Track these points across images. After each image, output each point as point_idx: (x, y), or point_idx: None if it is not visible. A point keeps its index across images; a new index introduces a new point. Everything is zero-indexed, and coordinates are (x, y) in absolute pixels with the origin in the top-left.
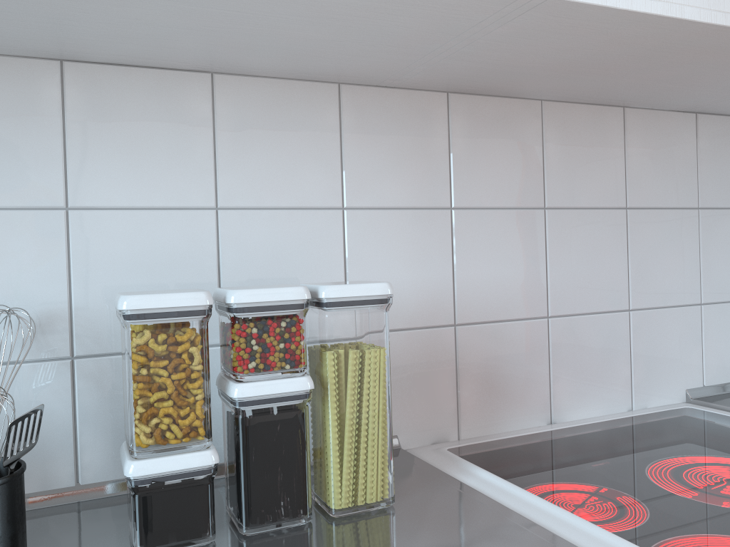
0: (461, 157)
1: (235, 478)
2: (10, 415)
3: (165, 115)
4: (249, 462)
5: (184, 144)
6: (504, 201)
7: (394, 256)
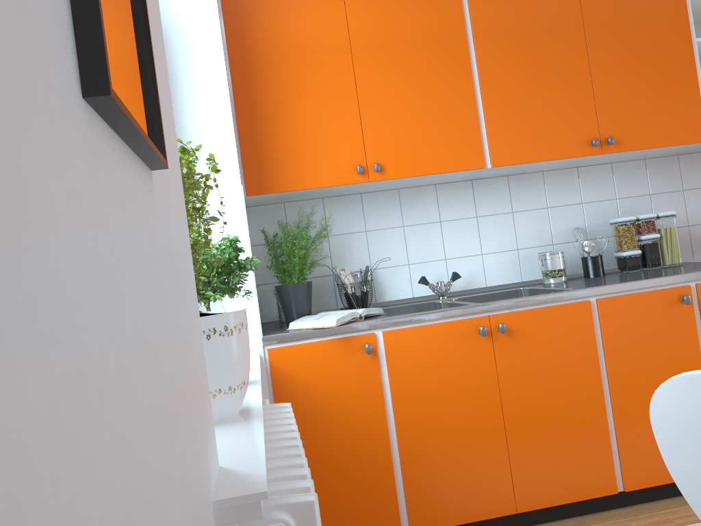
0: (684, 174)
1: (643, 257)
2: (576, 254)
3: (601, 176)
4: (647, 253)
5: (606, 183)
6: (700, 185)
7: (666, 207)
